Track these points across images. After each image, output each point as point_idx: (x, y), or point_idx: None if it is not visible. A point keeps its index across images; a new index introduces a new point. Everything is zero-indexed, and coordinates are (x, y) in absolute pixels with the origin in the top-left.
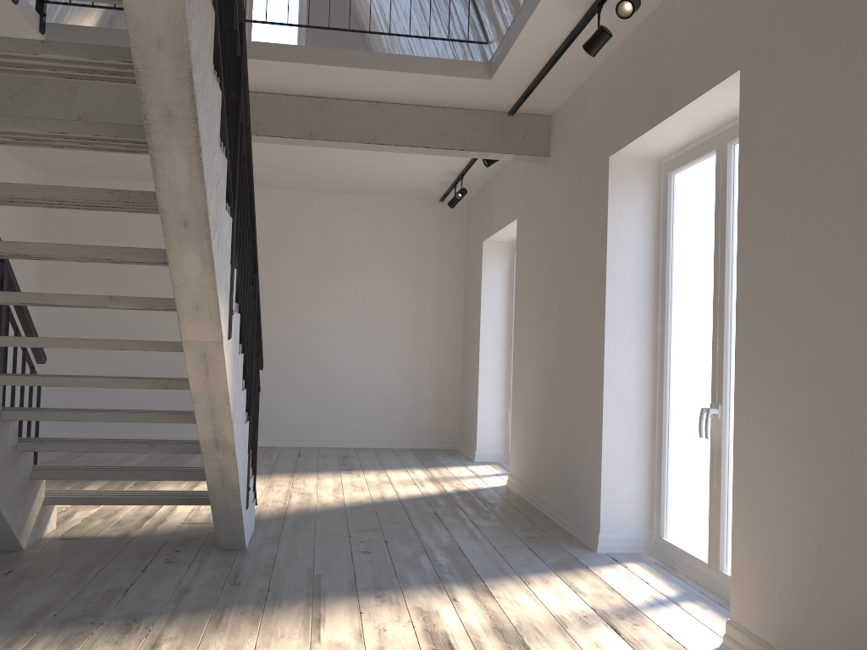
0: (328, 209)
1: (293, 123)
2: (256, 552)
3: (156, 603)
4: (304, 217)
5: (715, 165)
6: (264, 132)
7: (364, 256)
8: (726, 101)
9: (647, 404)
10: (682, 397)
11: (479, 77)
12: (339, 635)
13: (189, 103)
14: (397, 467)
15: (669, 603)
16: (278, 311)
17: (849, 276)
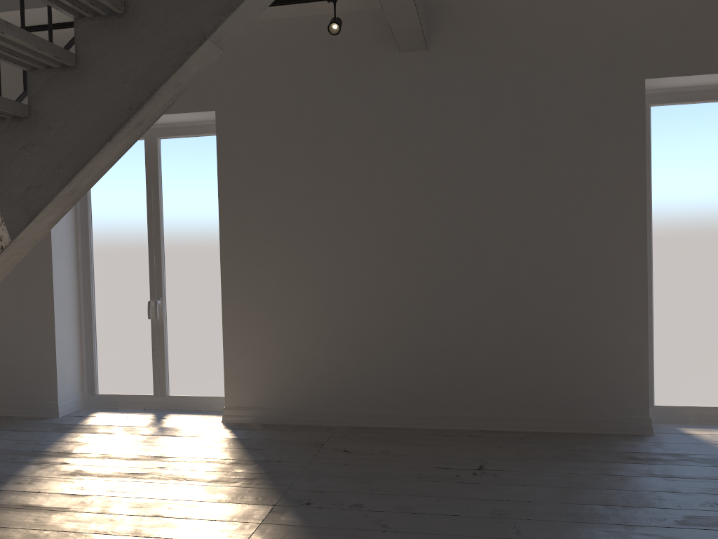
0: None
1: None
2: None
3: None
4: None
5: (145, 148)
6: None
7: None
8: (179, 118)
9: (76, 305)
10: (114, 296)
11: None
12: (67, 501)
13: (155, 119)
14: None
15: (162, 419)
16: None
17: (304, 230)
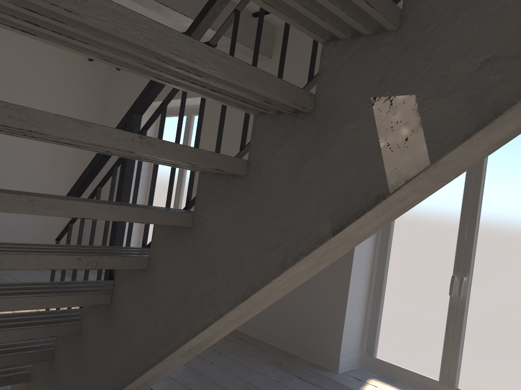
0: None
1: None
2: None
3: None
4: None
5: None
6: None
7: (16, 91)
8: None
9: (370, 262)
10: (411, 261)
11: None
12: None
13: None
14: None
15: None
16: None
17: None
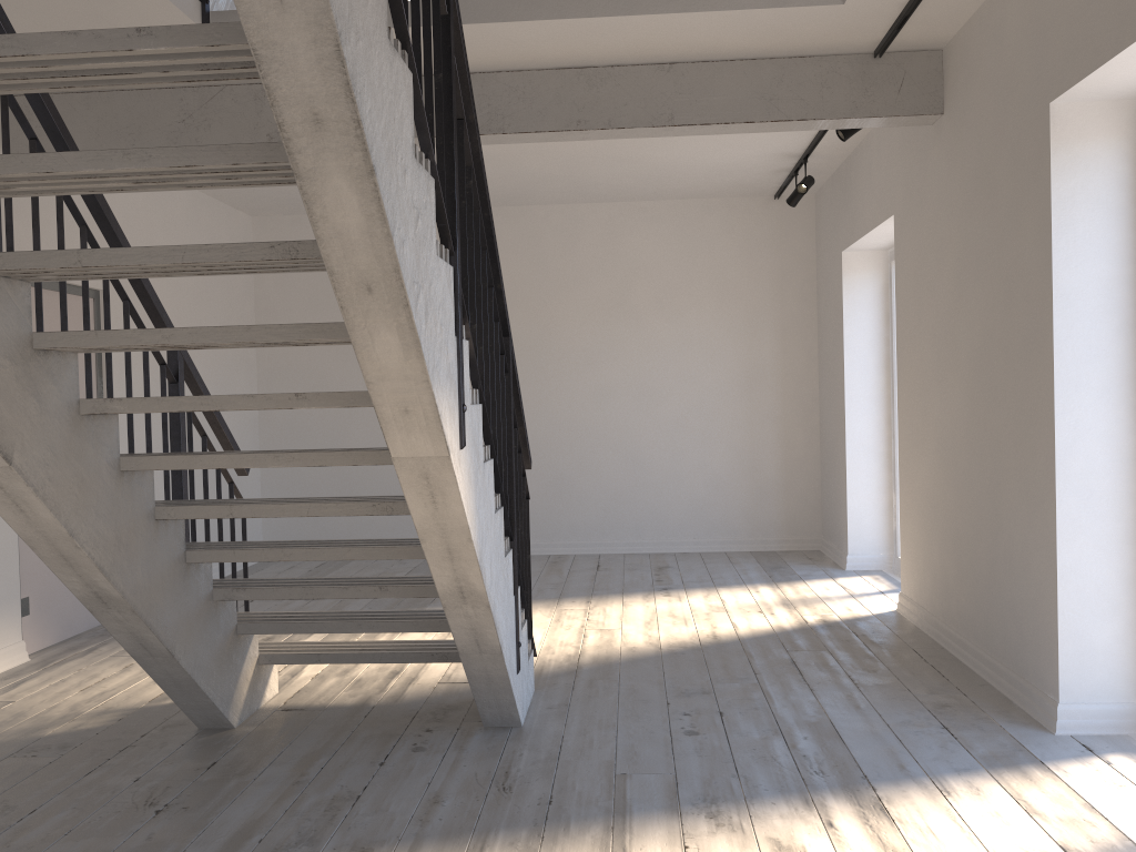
0: (617, 225)
1: (552, 109)
2: (535, 732)
3: (394, 823)
4: (584, 239)
5: None
6: (513, 128)
7: (671, 287)
8: None
9: (1132, 500)
10: None
11: (825, 3)
12: None
13: (343, 97)
14: (734, 583)
15: None
16: (559, 372)
17: None
